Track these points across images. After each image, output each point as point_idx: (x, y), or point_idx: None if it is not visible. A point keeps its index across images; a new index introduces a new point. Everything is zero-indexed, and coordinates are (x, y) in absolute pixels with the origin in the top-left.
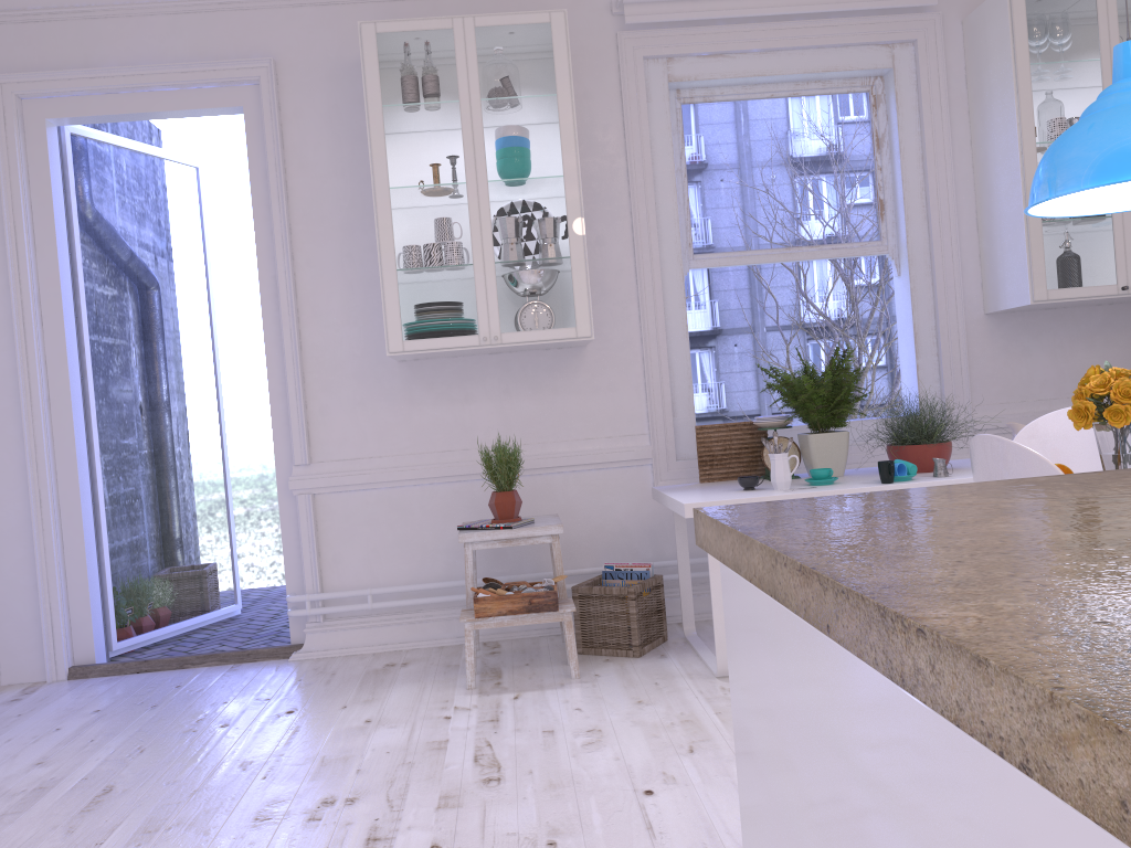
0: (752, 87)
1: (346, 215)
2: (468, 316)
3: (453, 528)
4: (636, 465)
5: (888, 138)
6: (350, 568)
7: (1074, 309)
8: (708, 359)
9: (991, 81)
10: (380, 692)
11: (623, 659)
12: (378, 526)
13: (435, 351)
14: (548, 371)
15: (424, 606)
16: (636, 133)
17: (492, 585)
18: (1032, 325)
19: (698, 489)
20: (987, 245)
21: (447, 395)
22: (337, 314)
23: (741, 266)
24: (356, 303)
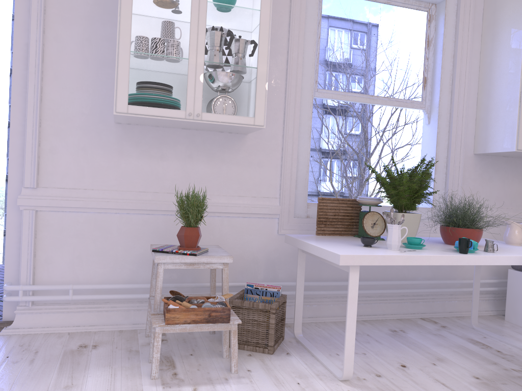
0: None
1: (90, 10)
2: (180, 95)
3: (139, 246)
4: (268, 217)
5: (434, 41)
6: (58, 268)
7: (516, 159)
8: None
9: (504, 16)
10: (78, 377)
11: (261, 355)
12: (84, 239)
13: (151, 117)
14: (220, 147)
15: (111, 300)
16: (298, 0)
17: (176, 297)
18: (495, 164)
19: (326, 241)
20: (484, 114)
21: (148, 153)
22: (73, 80)
23: None
24: (89, 75)
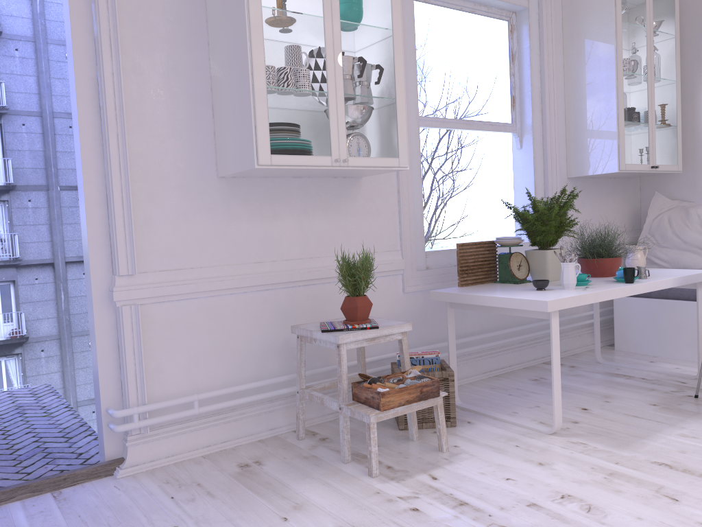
0: None
1: (172, 29)
2: (324, 138)
3: (262, 332)
4: (392, 274)
5: (517, 55)
6: (171, 376)
7: (601, 179)
8: None
9: (590, 28)
10: (292, 496)
11: (447, 430)
12: (198, 333)
13: (296, 168)
14: (336, 196)
15: (237, 405)
16: None
17: (369, 380)
18: (585, 187)
19: (490, 291)
20: (575, 134)
21: (259, 212)
22: (162, 125)
23: None
24: (180, 117)
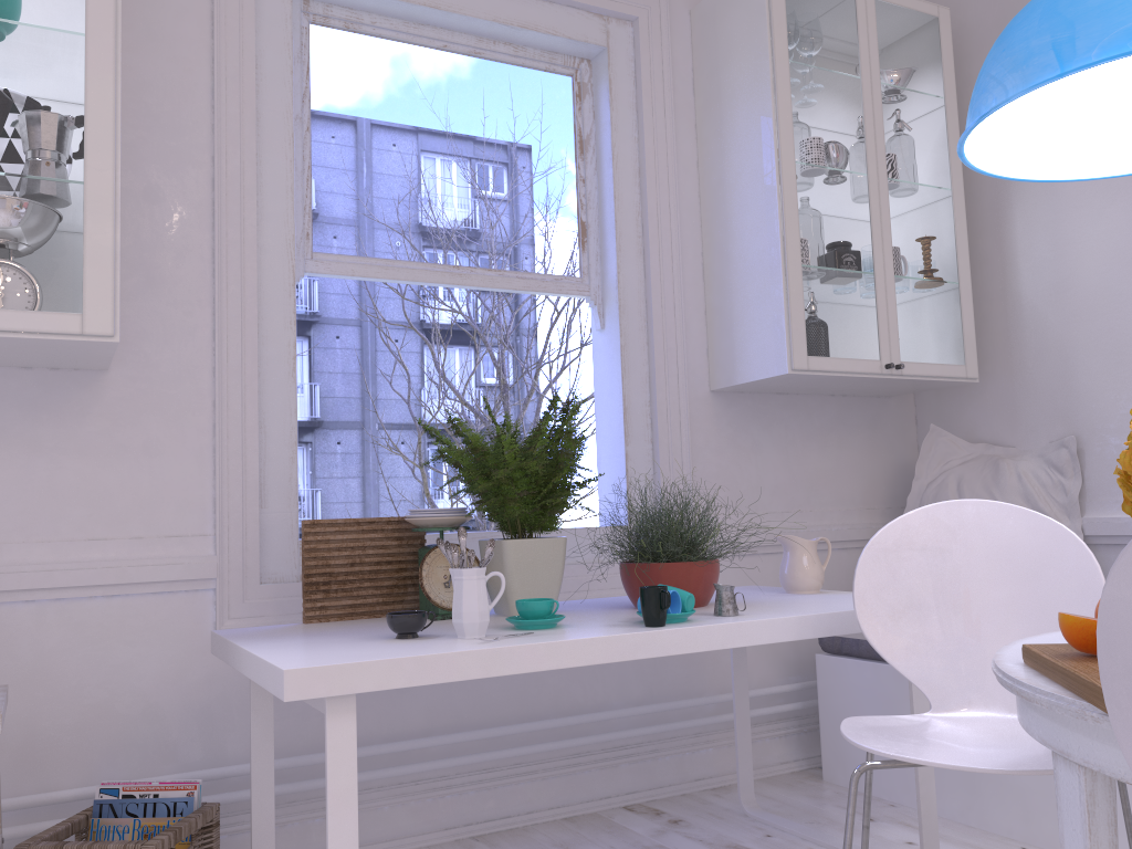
0: (418, 27)
1: None
2: None
3: None
4: (186, 590)
5: (595, 142)
6: None
7: (807, 397)
8: (302, 458)
9: (733, 80)
10: None
11: None
12: None
13: None
14: (25, 408)
15: None
16: (234, 34)
17: None
18: (762, 412)
19: (305, 636)
20: (719, 298)
21: None
22: None
23: (353, 345)
24: None
